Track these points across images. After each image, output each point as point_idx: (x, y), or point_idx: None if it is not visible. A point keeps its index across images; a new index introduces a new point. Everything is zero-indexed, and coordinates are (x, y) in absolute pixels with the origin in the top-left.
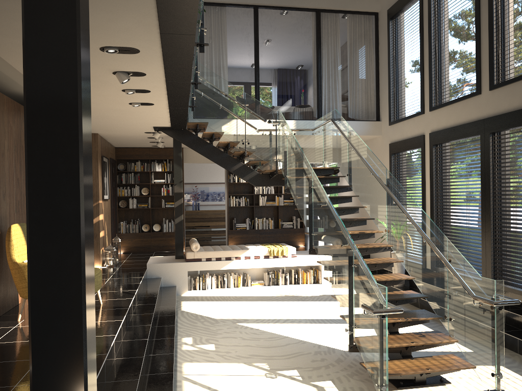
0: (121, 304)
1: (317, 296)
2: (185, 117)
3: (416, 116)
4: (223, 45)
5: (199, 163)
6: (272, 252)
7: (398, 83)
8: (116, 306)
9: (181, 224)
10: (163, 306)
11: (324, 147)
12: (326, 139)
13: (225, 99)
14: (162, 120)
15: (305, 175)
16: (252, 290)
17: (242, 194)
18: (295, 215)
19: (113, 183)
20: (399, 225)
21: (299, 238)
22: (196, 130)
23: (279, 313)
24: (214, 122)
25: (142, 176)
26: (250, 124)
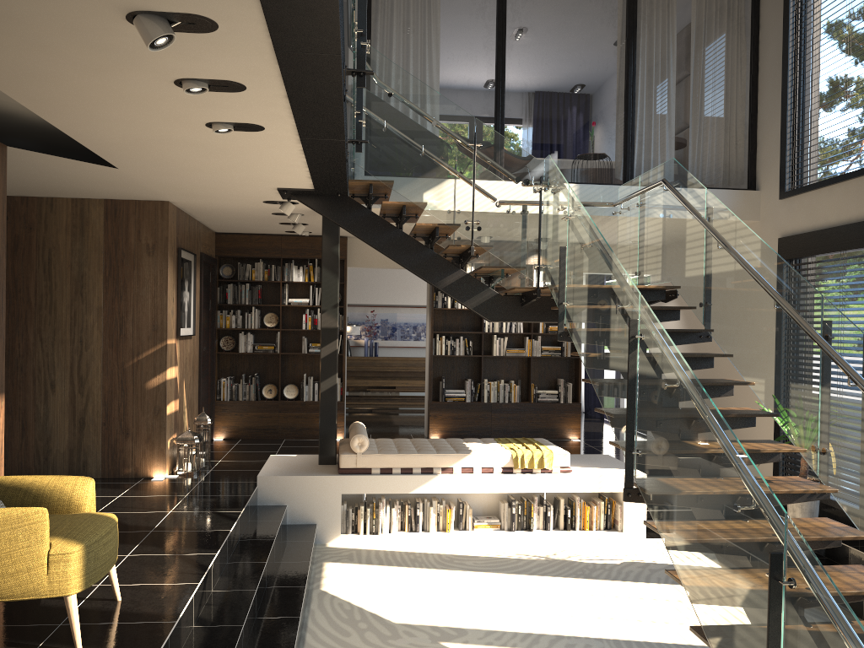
0: (165, 603)
1: (616, 566)
2: (341, 166)
3: (855, 177)
4: (433, 48)
5: (377, 267)
6: (521, 460)
7: (805, 109)
8: (150, 611)
9: (334, 393)
10: (278, 586)
11: (642, 243)
12: (646, 225)
13: (432, 131)
14: (294, 172)
15: (617, 306)
16: (475, 540)
17: (460, 332)
18: (564, 377)
19: (210, 303)
20: (863, 443)
21: (571, 422)
22: (367, 197)
23: (537, 614)
24: (407, 181)
25: (267, 291)
26: (484, 187)
